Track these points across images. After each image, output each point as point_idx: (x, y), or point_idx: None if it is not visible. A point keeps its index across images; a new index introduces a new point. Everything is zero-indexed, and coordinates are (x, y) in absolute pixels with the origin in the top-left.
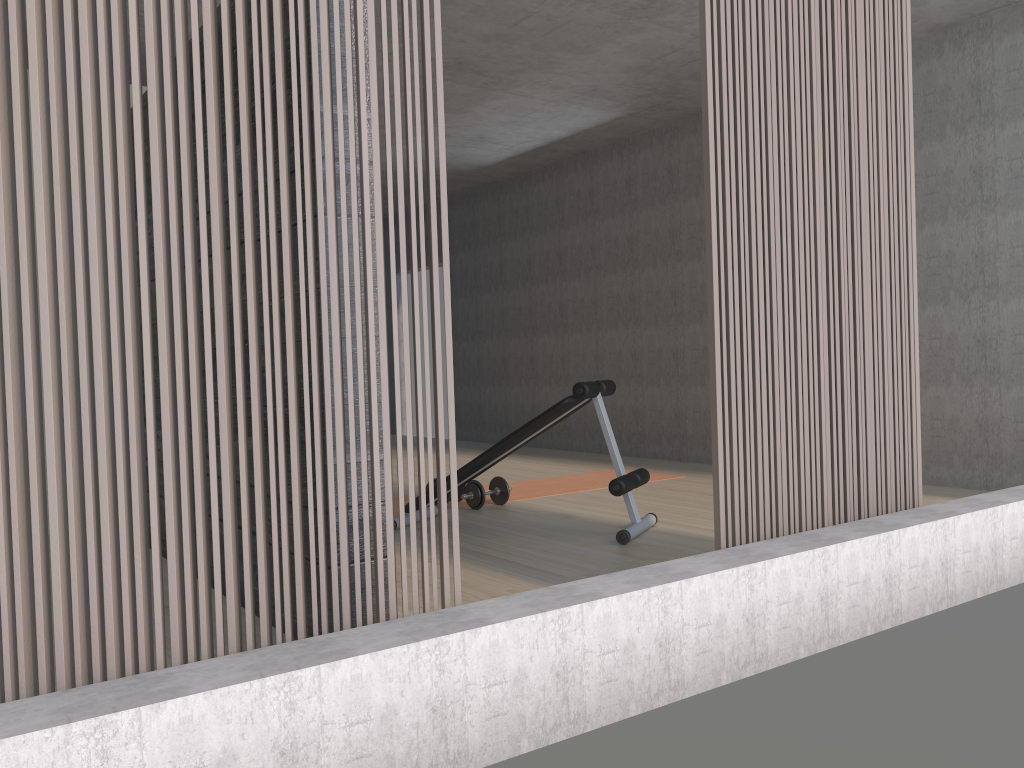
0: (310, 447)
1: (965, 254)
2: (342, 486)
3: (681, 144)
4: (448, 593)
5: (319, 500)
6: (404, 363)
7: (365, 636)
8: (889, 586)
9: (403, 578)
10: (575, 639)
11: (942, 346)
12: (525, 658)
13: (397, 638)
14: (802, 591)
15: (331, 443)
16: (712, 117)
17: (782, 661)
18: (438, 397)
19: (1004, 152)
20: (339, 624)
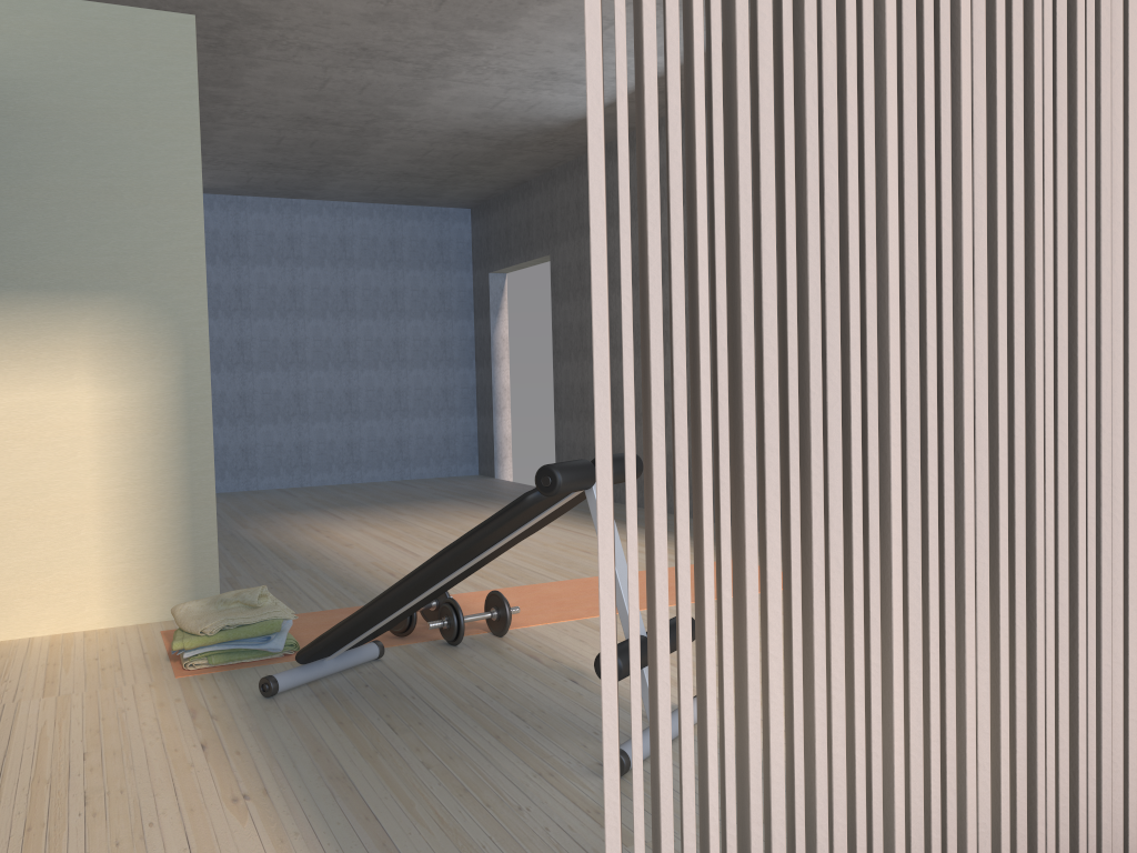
0: None
1: None
2: None
3: None
4: None
5: None
6: None
7: None
8: None
9: None
10: None
11: None
12: None
13: None
14: None
15: None
16: None
17: None
18: None
19: None
20: None
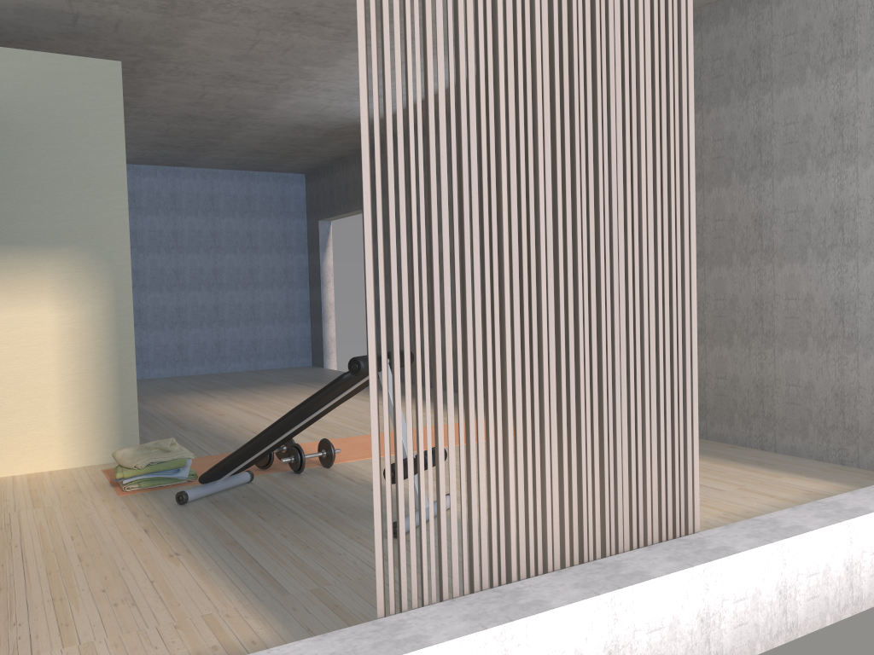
0: None
1: (824, 209)
2: None
3: None
4: None
5: None
6: None
7: None
8: None
9: None
10: None
11: (799, 307)
12: None
13: None
14: None
15: None
16: (363, 50)
17: None
18: None
19: (867, 96)
20: None
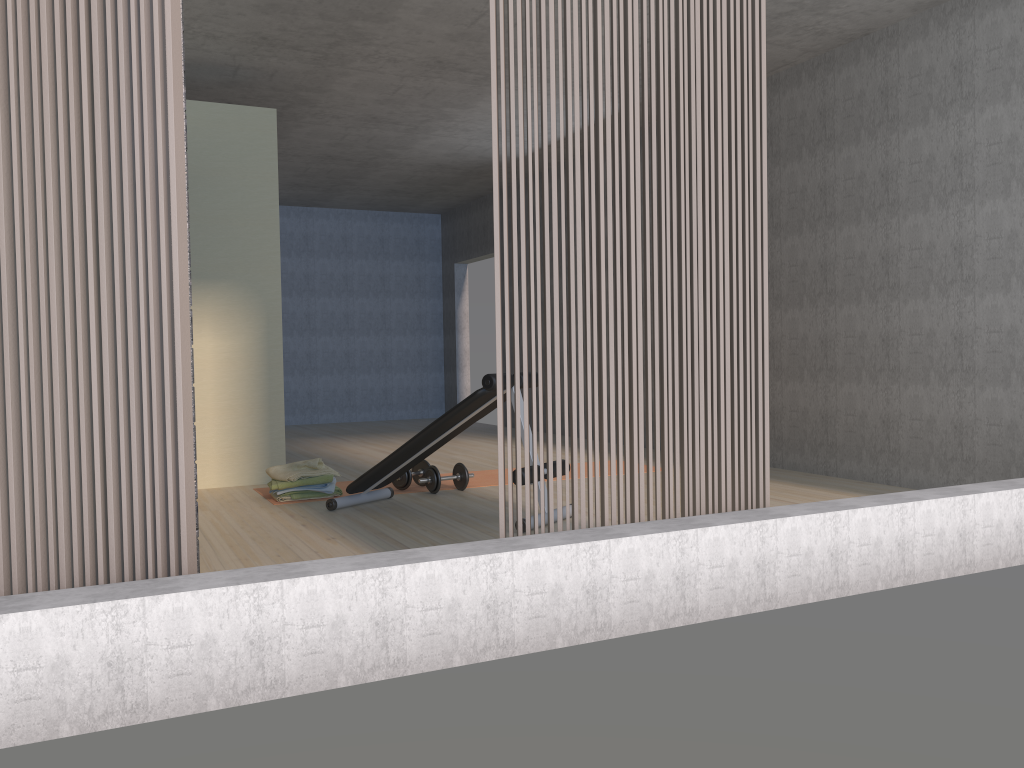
0: (26, 429)
1: (945, 246)
2: (59, 464)
3: None
4: (173, 564)
5: (35, 475)
6: (128, 356)
7: (61, 596)
8: (681, 584)
9: (124, 548)
10: (273, 612)
11: (922, 343)
12: (214, 625)
13: (82, 599)
14: (561, 583)
15: (48, 426)
16: (495, 121)
17: (533, 649)
18: (165, 387)
19: (983, 137)
20: (55, 585)
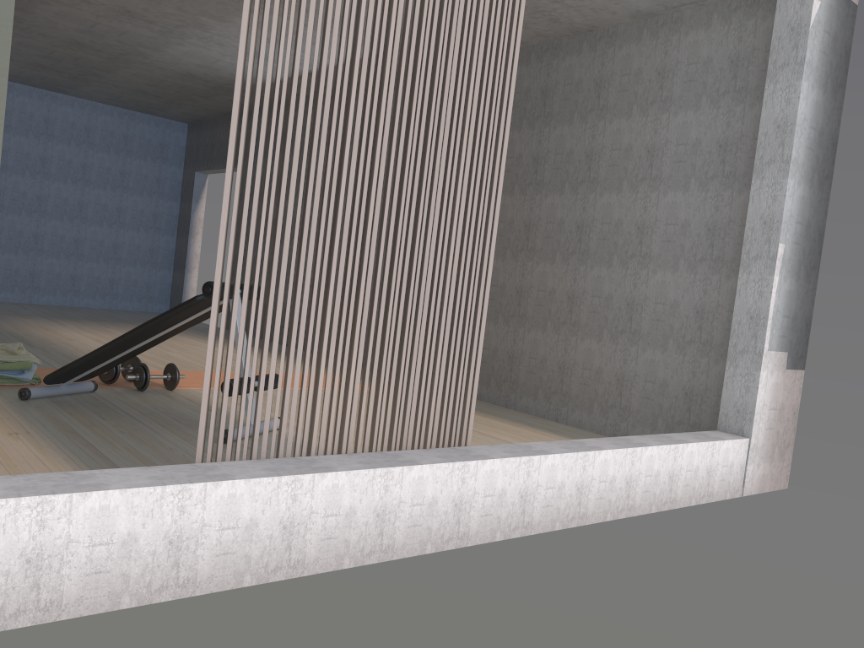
0: None
1: (630, 224)
2: None
3: None
4: None
5: None
6: None
7: None
8: (381, 522)
9: None
10: None
11: (600, 304)
12: None
13: None
14: (257, 518)
15: None
16: (247, 9)
17: (217, 588)
18: None
19: (674, 137)
20: None
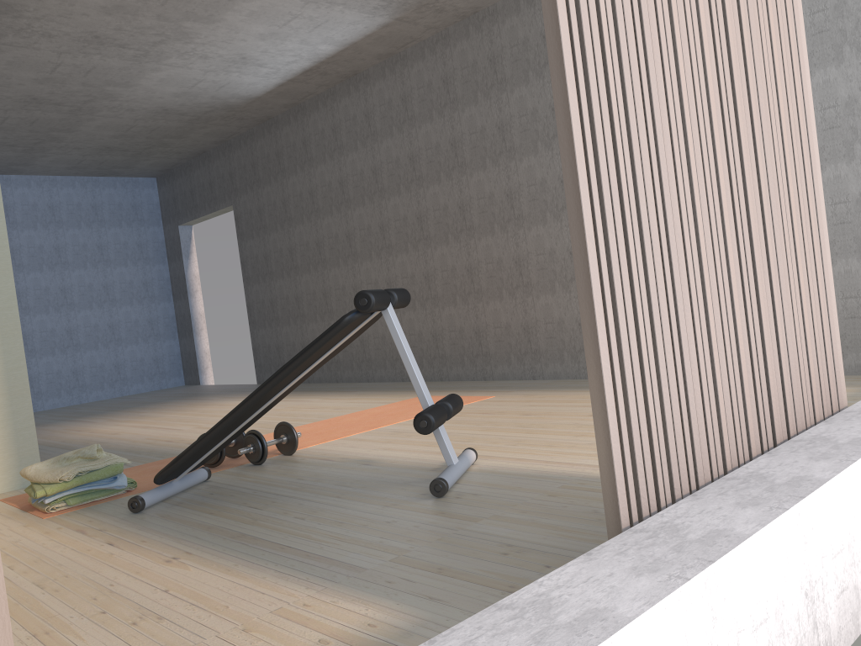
0: None
1: None
2: None
3: (454, 51)
4: None
5: None
6: None
7: None
8: None
9: None
10: None
11: None
12: None
13: None
14: (782, 592)
15: None
16: None
17: None
18: None
19: (804, 6)
20: None
